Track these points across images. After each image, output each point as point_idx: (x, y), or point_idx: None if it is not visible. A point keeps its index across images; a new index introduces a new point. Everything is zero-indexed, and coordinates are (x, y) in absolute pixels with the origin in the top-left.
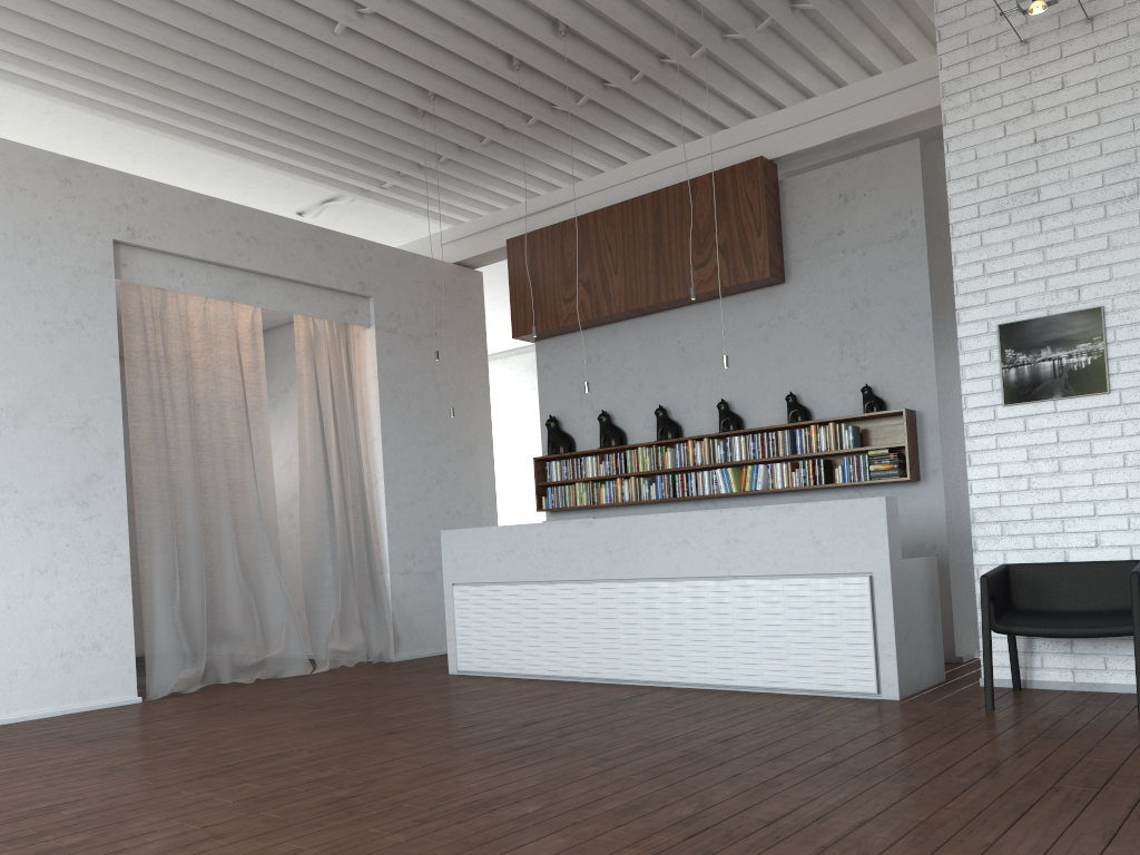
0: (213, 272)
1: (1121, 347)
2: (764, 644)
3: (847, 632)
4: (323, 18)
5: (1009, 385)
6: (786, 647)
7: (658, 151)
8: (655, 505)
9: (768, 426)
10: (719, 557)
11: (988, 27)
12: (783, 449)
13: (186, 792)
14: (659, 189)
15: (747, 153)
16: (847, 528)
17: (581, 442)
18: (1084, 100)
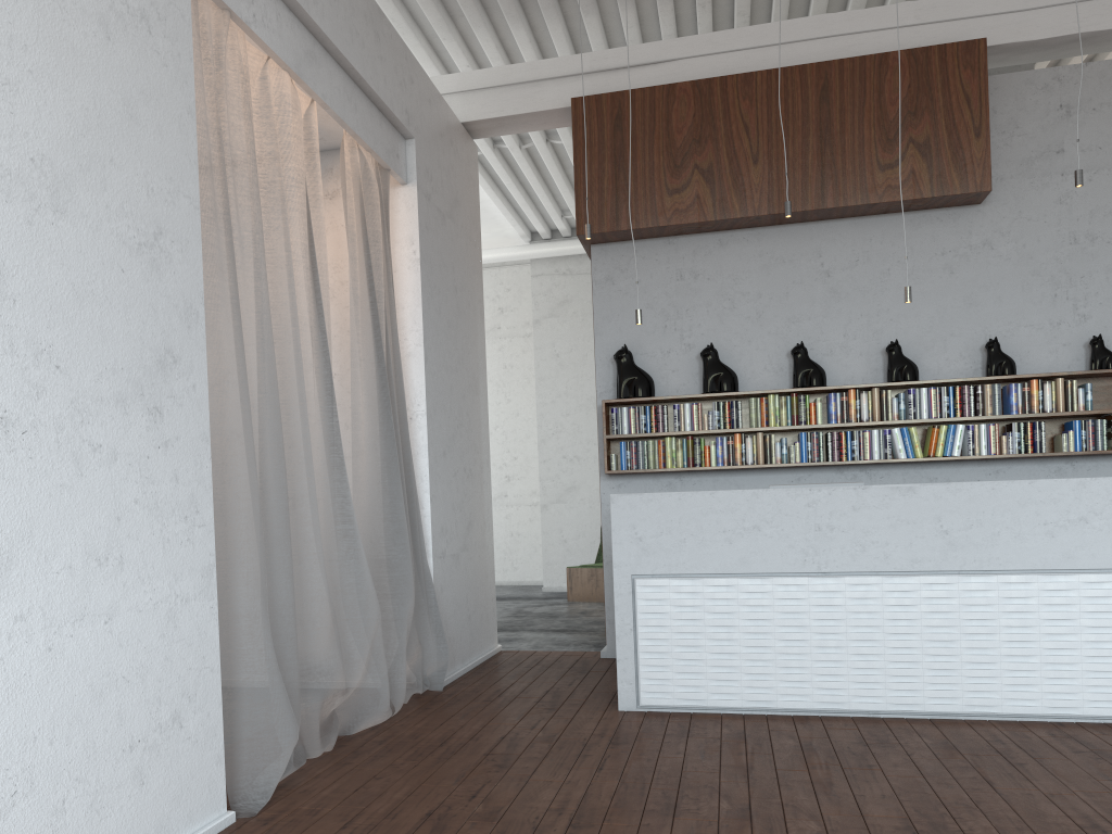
0: (283, 15)
1: None
2: None
3: None
4: None
5: None
6: None
7: (745, 27)
8: (776, 471)
9: (975, 378)
10: None
11: None
12: (992, 407)
13: None
14: (829, 61)
15: (941, 35)
16: None
17: (663, 384)
18: None
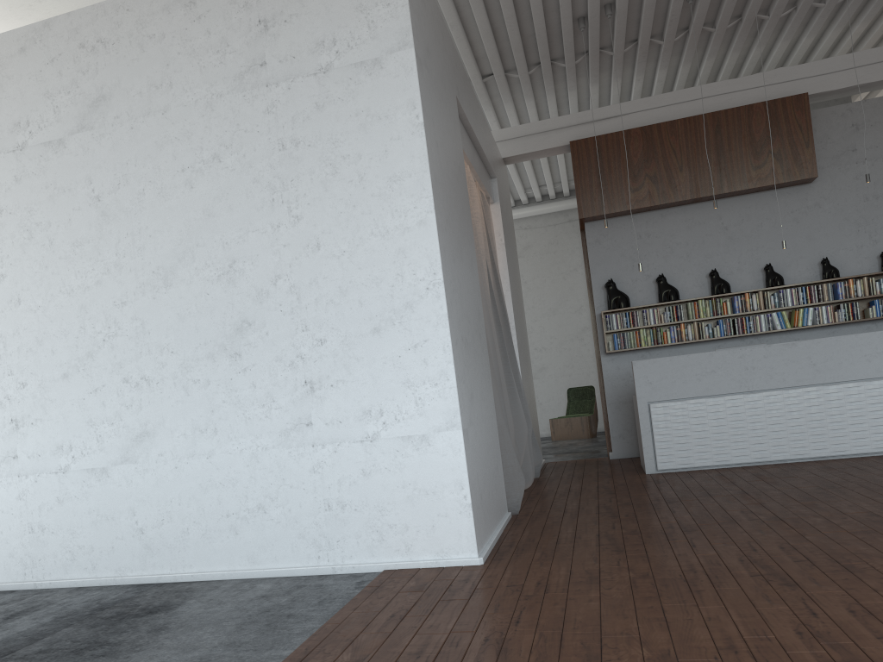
0: (467, 139)
1: None
2: None
3: None
4: None
5: None
6: None
7: (661, 86)
8: (705, 343)
9: (817, 281)
10: None
11: None
12: (827, 296)
13: None
14: (719, 111)
15: (781, 90)
16: None
17: (634, 299)
18: None
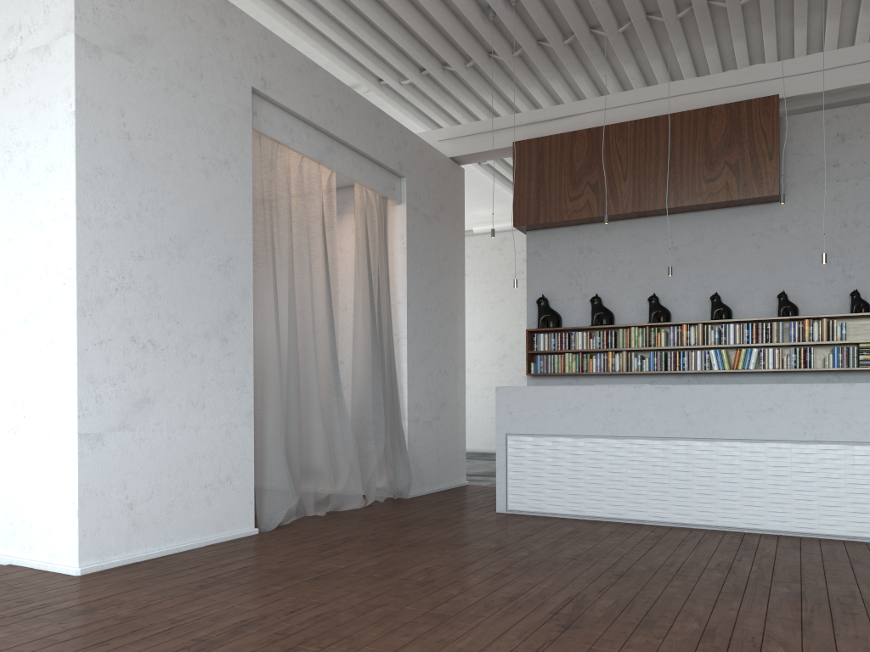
0: (311, 133)
1: None
2: (849, 499)
3: None
4: None
5: None
6: None
7: (639, 84)
8: (638, 376)
9: (765, 318)
10: (806, 424)
11: None
12: (776, 337)
13: (599, 647)
14: (674, 113)
15: (754, 91)
16: None
17: (567, 319)
18: None
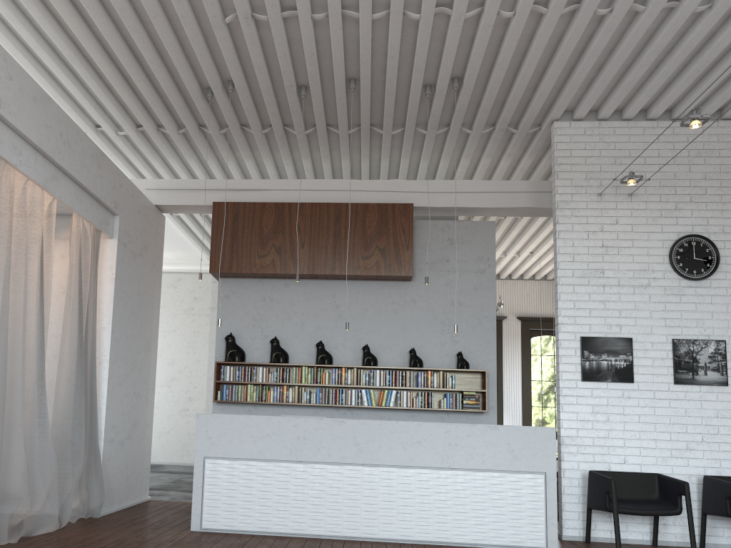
0: (39, 159)
1: (639, 360)
2: (473, 514)
3: (528, 508)
4: (220, 5)
5: (585, 370)
6: (488, 517)
7: (311, 176)
8: (305, 407)
9: (402, 367)
10: (443, 454)
11: (582, 180)
12: (409, 382)
13: None
14: (341, 203)
15: (396, 198)
16: (531, 443)
17: (250, 355)
18: (626, 233)
